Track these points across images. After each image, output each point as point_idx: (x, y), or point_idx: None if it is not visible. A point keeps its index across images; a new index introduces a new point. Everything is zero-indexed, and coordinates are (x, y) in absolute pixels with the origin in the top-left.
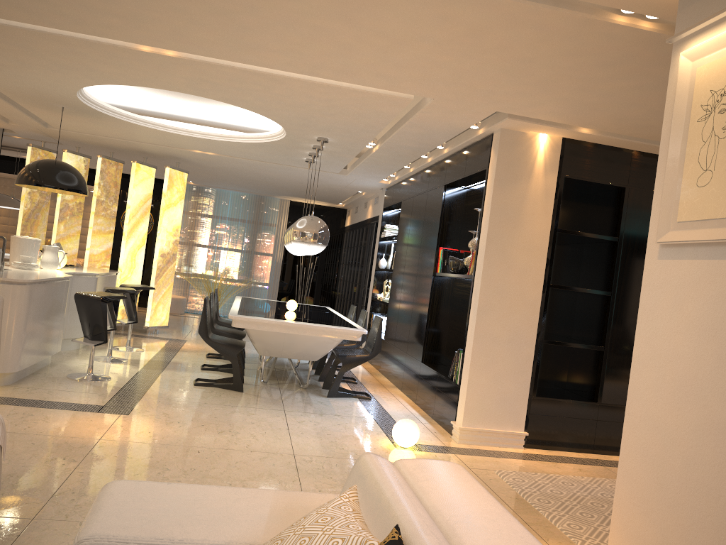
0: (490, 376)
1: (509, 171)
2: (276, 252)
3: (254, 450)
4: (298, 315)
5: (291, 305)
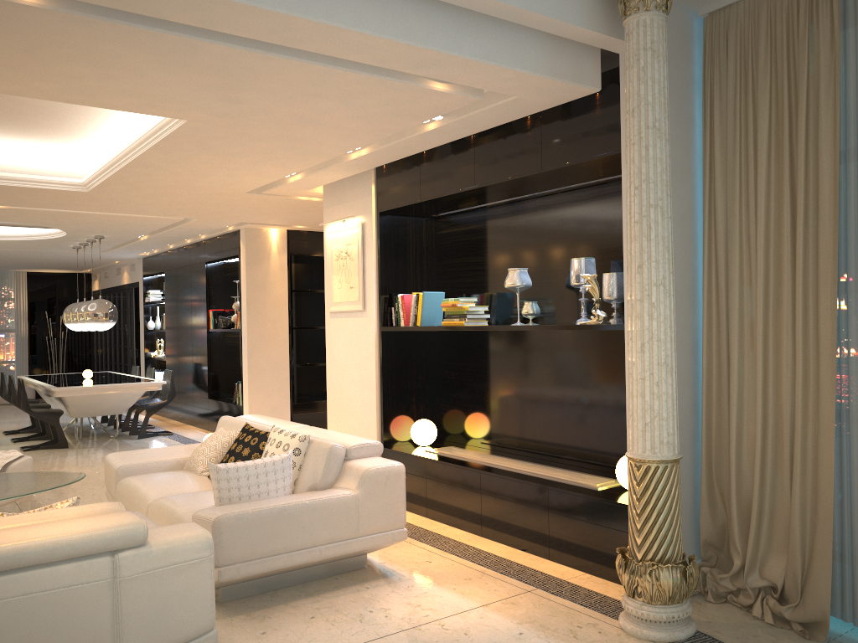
0: (263, 395)
1: (255, 256)
2: (19, 327)
3: None
4: (100, 380)
5: (88, 374)
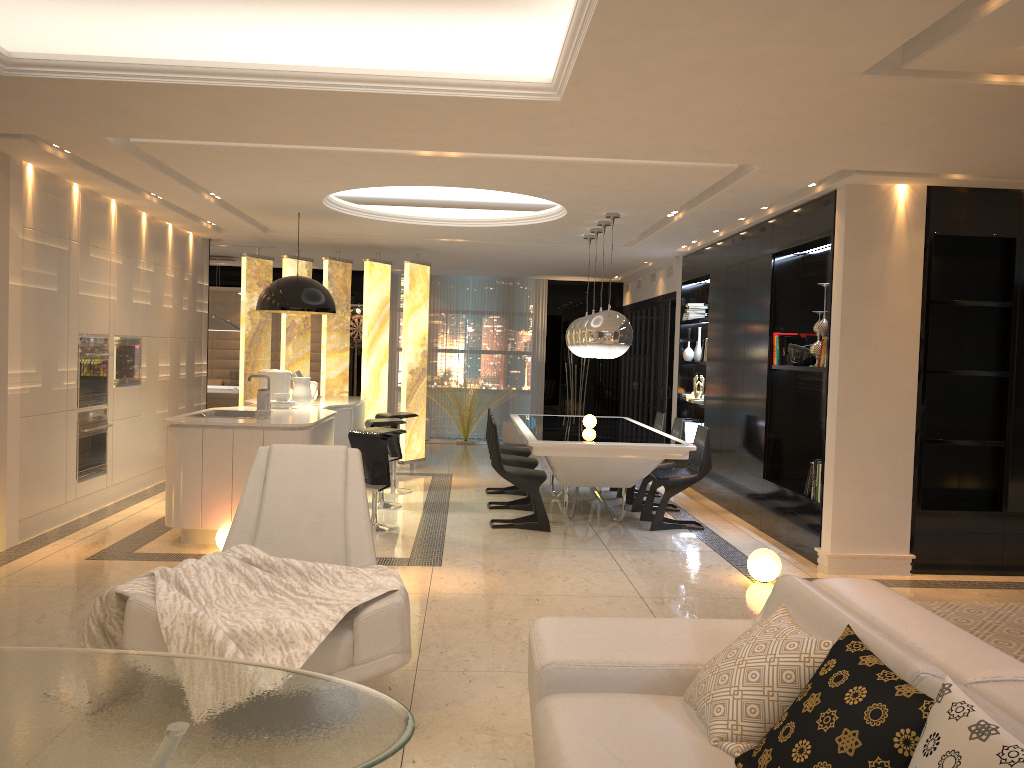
0: (860, 489)
1: (861, 236)
2: (536, 349)
3: (596, 595)
4: (602, 433)
5: (589, 421)
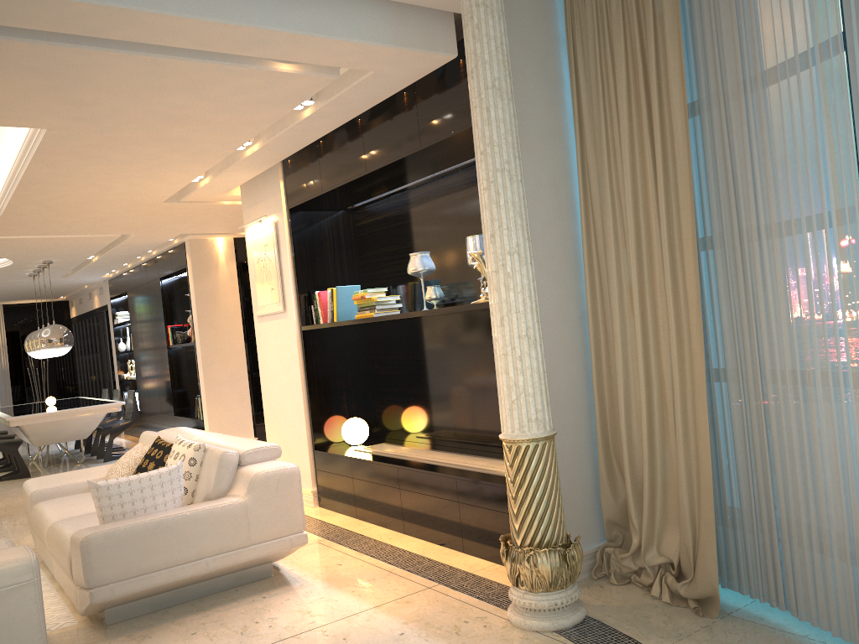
0: (222, 407)
1: (202, 267)
2: None
3: None
4: (61, 406)
5: (51, 401)
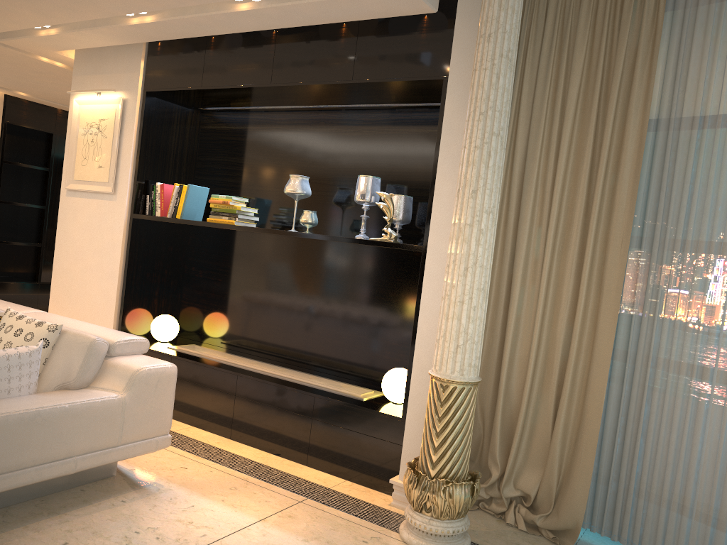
0: None
1: None
2: None
3: None
4: None
5: None
